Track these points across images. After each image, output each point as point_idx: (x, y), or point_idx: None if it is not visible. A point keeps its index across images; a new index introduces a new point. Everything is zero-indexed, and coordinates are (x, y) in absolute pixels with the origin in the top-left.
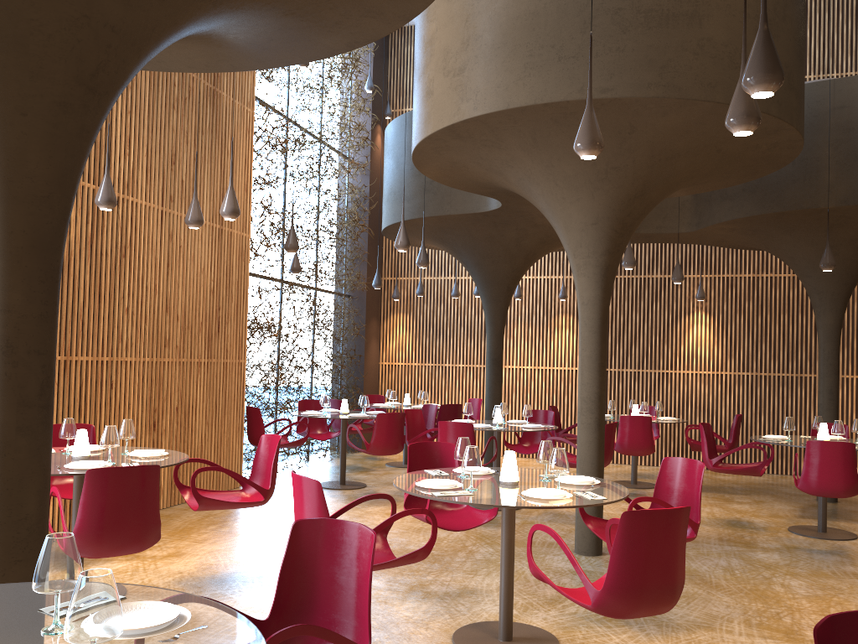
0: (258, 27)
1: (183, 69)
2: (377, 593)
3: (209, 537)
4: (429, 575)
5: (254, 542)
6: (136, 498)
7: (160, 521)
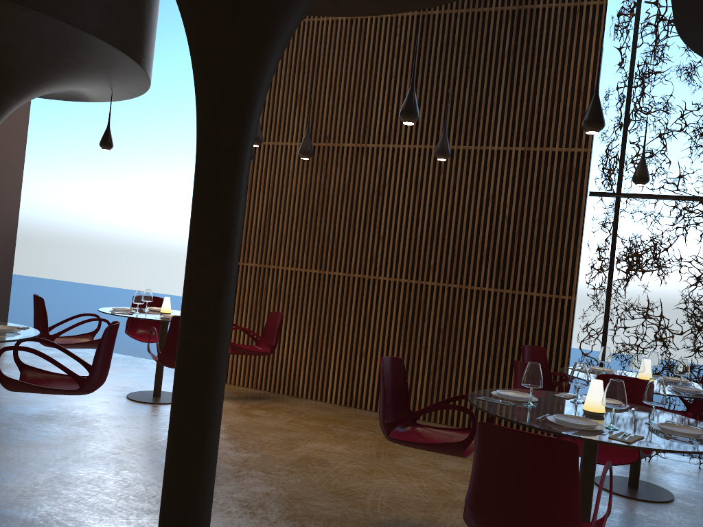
0: (7, 37)
1: (129, 62)
2: (93, 450)
3: (306, 424)
4: (131, 472)
5: (286, 433)
6: (35, 313)
7: (47, 331)
